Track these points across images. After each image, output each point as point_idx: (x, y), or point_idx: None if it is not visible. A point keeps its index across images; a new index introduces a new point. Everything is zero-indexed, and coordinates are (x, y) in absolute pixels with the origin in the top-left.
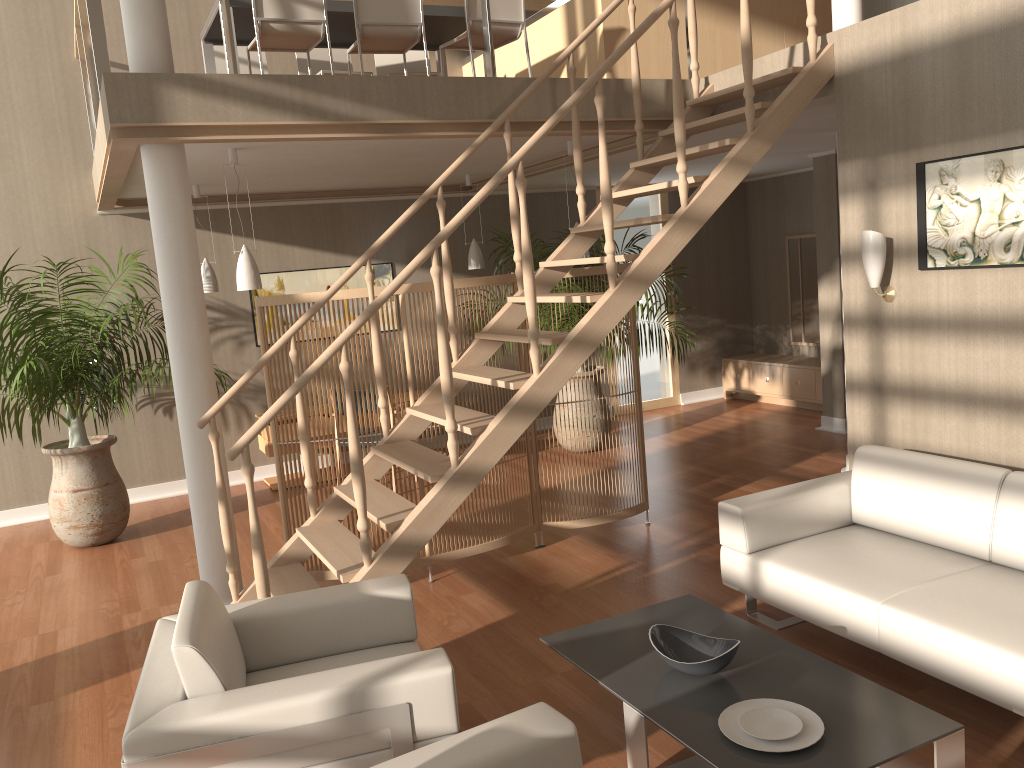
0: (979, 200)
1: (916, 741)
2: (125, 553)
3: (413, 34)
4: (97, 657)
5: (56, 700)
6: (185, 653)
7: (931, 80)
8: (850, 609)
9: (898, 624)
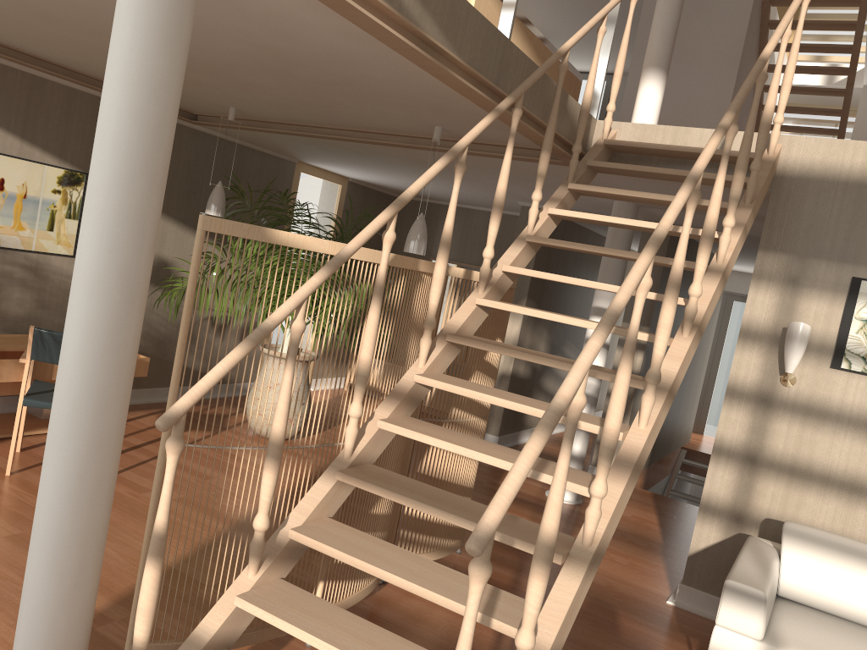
0: None
1: None
2: None
3: None
4: None
5: None
6: None
7: None
8: None
9: None
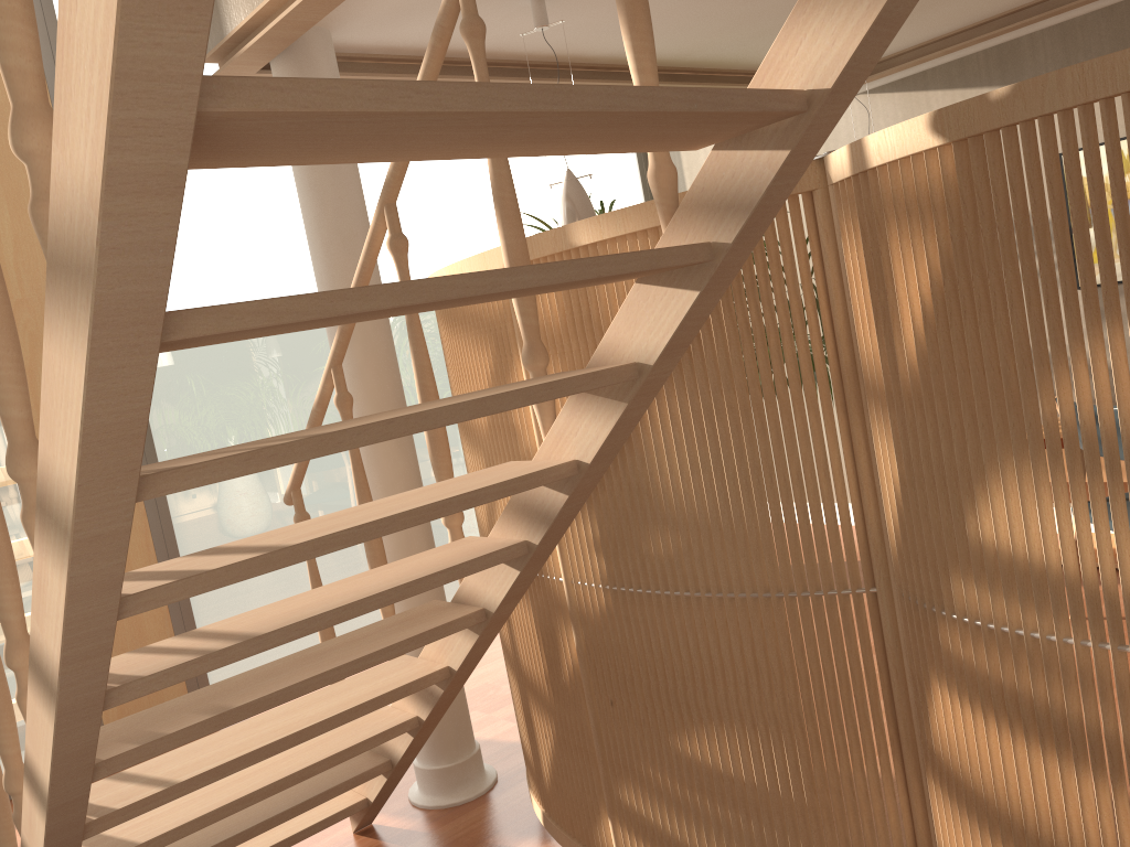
0: None
1: None
2: None
3: None
4: None
5: None
6: None
7: None
8: None
9: None
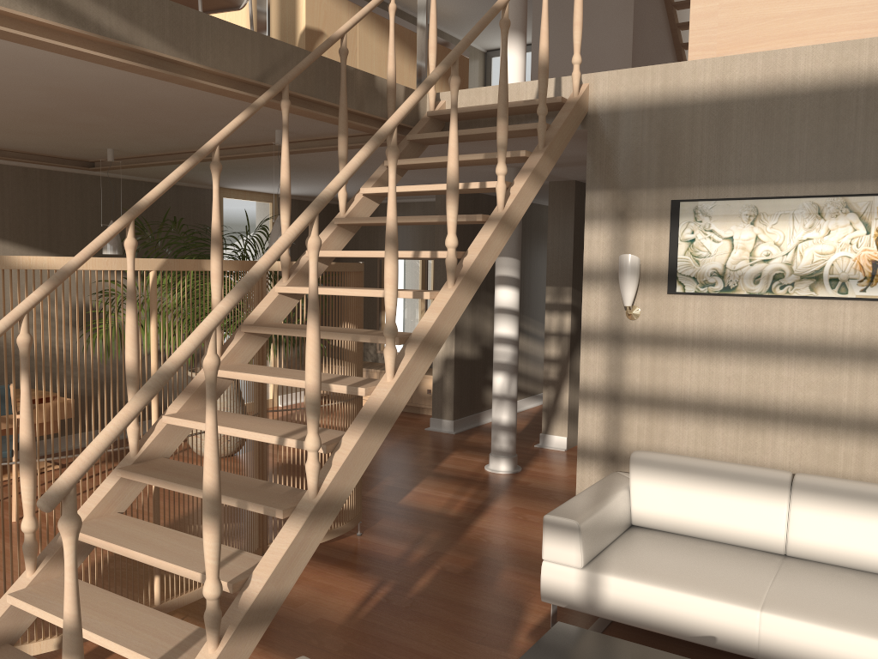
0: (732, 238)
1: None
2: None
3: None
4: None
5: None
6: None
7: (690, 131)
8: (723, 618)
9: (785, 630)
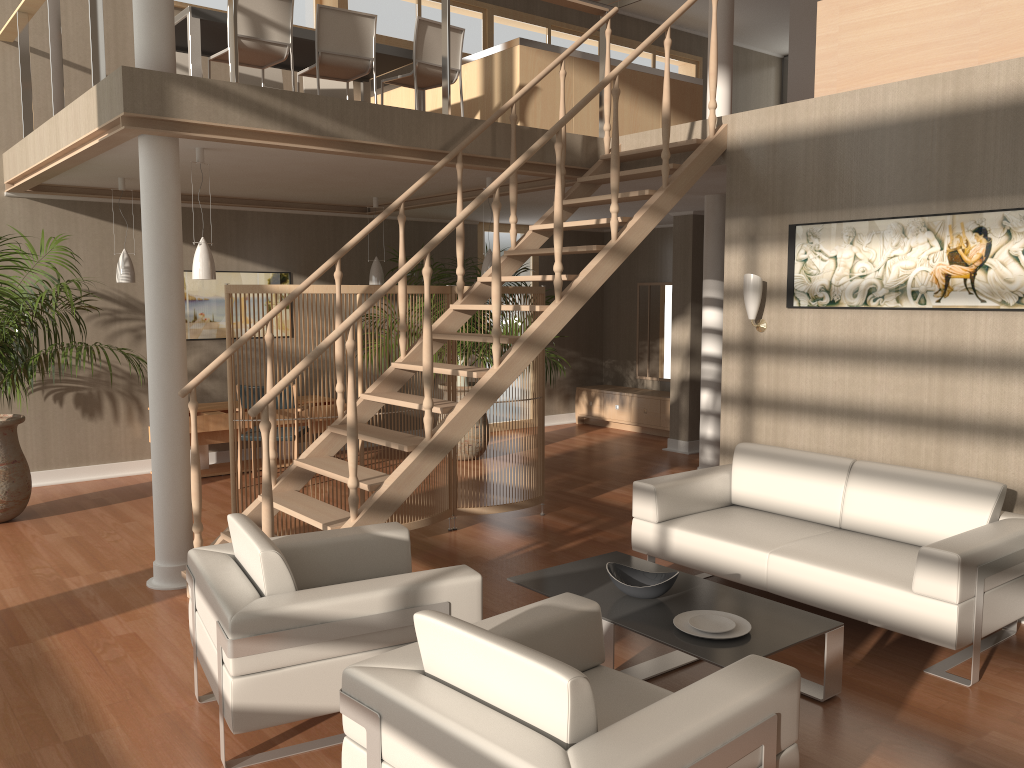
0: (836, 257)
1: (814, 632)
2: (33, 530)
3: (364, 67)
4: (57, 610)
5: (35, 642)
6: (270, 556)
7: (804, 162)
8: (744, 559)
9: (783, 567)
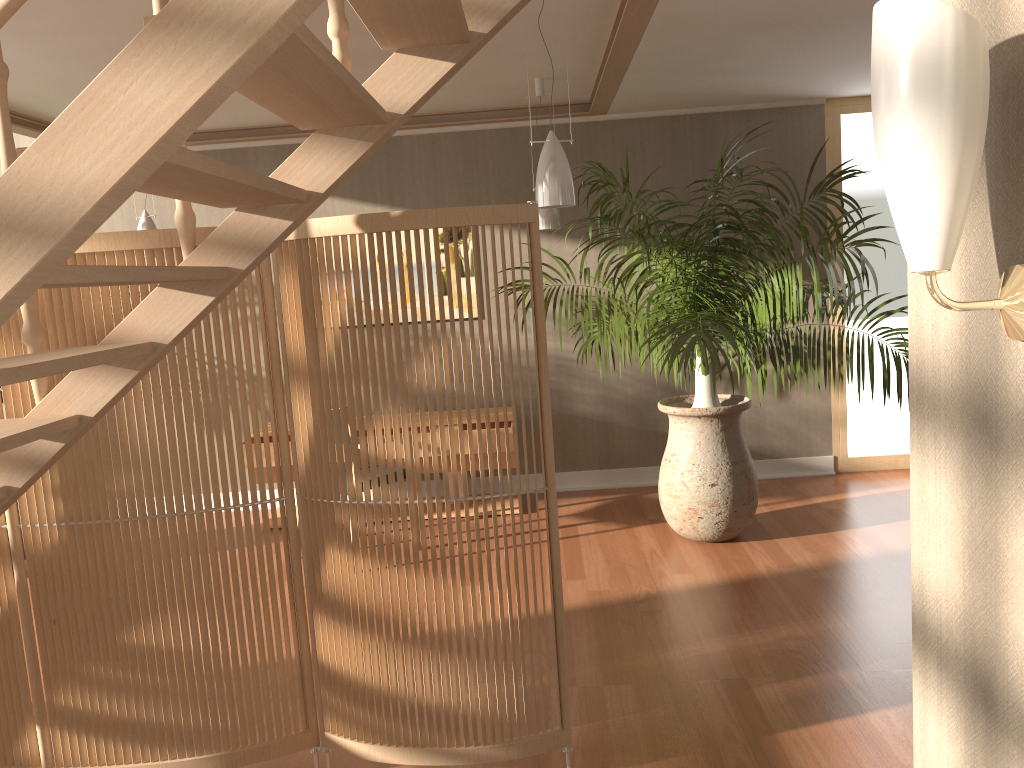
0: None
1: None
2: None
3: None
4: None
5: None
6: None
7: None
8: None
9: None
